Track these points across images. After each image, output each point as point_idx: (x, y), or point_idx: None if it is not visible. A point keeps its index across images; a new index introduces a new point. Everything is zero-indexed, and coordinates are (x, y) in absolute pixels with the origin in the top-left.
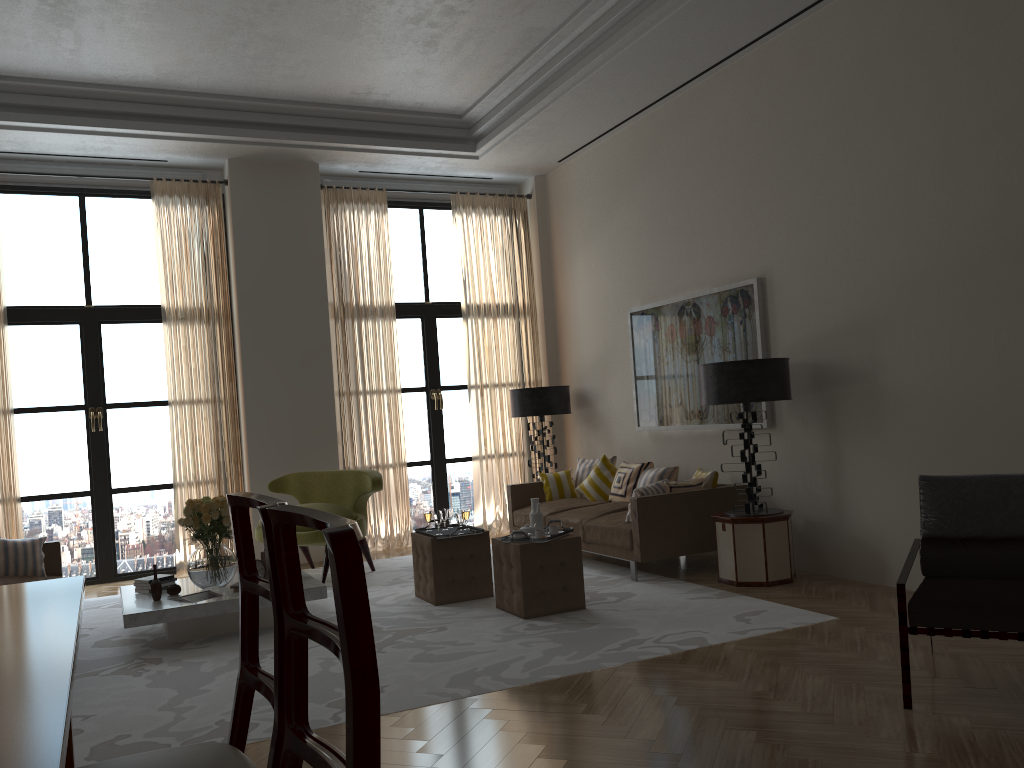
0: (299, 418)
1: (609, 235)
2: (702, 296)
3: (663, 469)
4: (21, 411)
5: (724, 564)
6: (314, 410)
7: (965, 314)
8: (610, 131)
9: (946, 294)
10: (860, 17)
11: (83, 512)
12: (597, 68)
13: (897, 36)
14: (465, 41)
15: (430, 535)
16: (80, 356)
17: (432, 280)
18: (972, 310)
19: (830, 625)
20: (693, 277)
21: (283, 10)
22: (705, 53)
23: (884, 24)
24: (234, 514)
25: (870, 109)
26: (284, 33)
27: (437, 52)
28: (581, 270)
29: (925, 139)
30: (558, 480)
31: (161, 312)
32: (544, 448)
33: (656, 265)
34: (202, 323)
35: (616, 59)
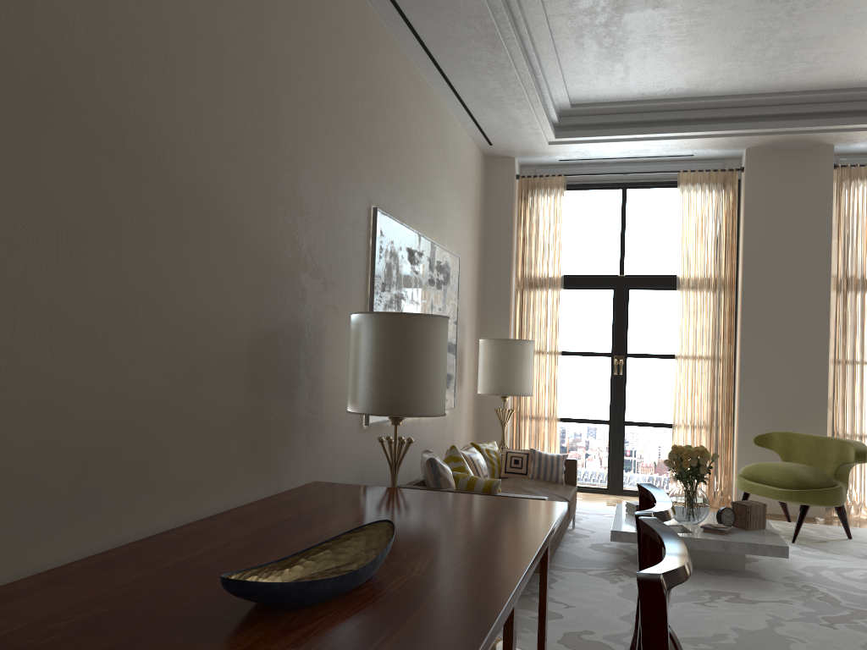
0: (790, 381)
1: None
2: None
3: None
4: (566, 354)
5: None
6: (806, 375)
7: None
8: None
9: None
10: None
11: (602, 436)
12: None
13: None
14: None
15: None
16: (611, 314)
17: None
18: None
19: None
20: None
21: (801, 13)
22: None
23: None
24: (641, 501)
25: None
26: (802, 33)
27: None
28: None
29: None
30: None
31: (676, 281)
32: None
33: None
34: (709, 292)
35: None
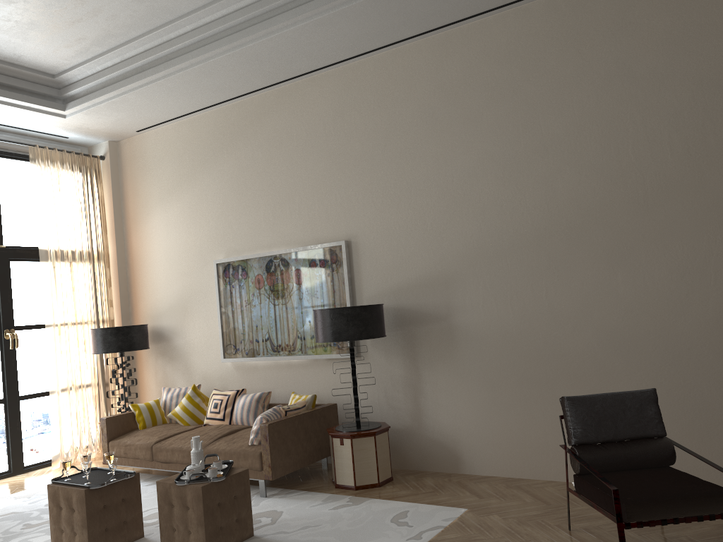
0: None
1: (191, 197)
2: (291, 252)
3: (259, 394)
4: None
5: (342, 472)
6: None
7: (523, 275)
8: (196, 112)
9: (508, 260)
10: (436, 57)
11: None
12: (220, 55)
13: (466, 75)
14: (96, 4)
15: (80, 486)
16: None
17: (6, 225)
18: (528, 272)
19: (471, 517)
20: (280, 237)
21: None
22: (307, 61)
23: (456, 65)
24: None
25: (444, 124)
26: None
27: (62, 8)
28: (159, 225)
29: (490, 150)
30: (150, 409)
31: None
32: (124, 380)
33: (242, 225)
34: None
35: (240, 51)
